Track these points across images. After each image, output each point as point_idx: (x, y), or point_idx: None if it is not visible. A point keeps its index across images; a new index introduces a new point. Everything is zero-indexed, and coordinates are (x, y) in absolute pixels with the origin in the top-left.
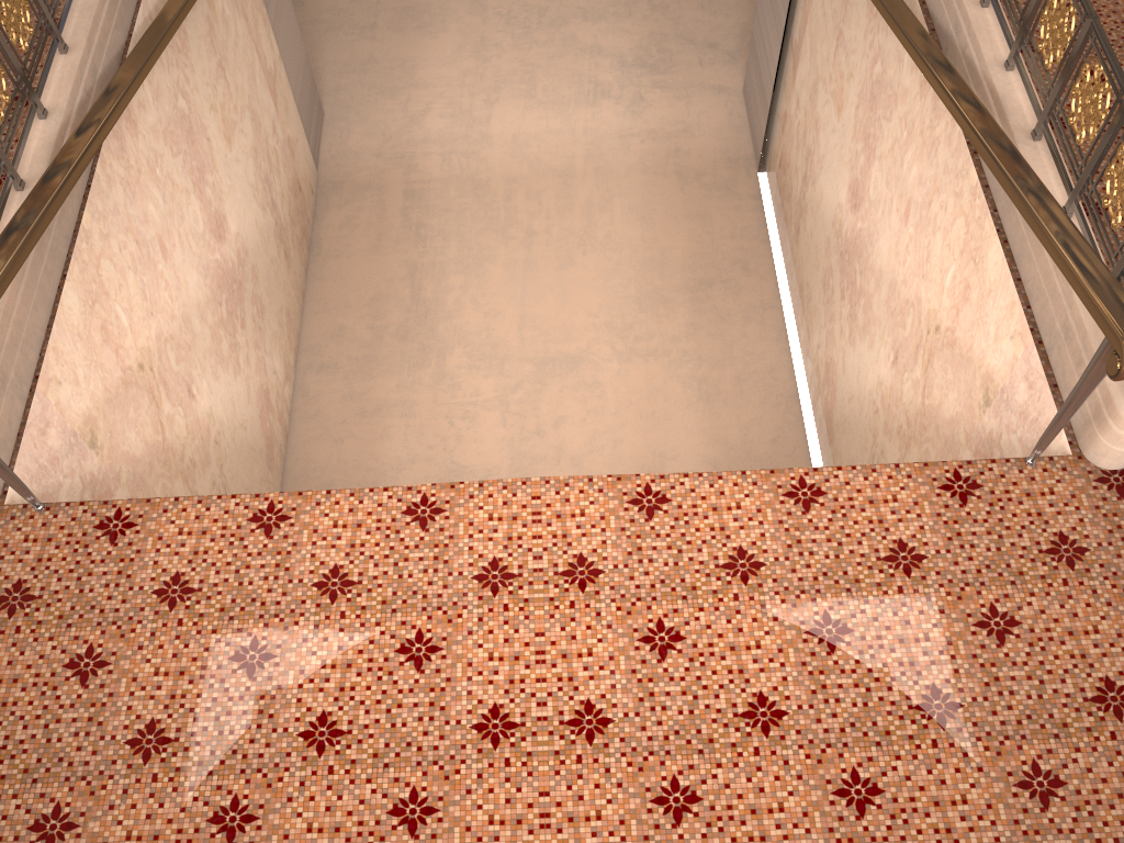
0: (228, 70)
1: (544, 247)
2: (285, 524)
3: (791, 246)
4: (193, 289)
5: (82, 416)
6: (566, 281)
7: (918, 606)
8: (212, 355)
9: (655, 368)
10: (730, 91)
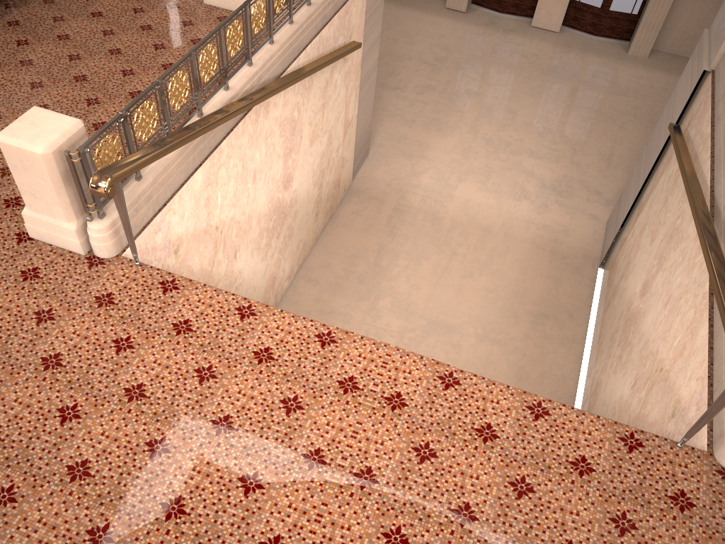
0: (326, 109)
1: (459, 263)
2: (252, 317)
3: (602, 312)
4: (260, 205)
5: (177, 235)
6: (464, 285)
7: (579, 495)
8: (255, 243)
9: (496, 350)
10: (599, 220)
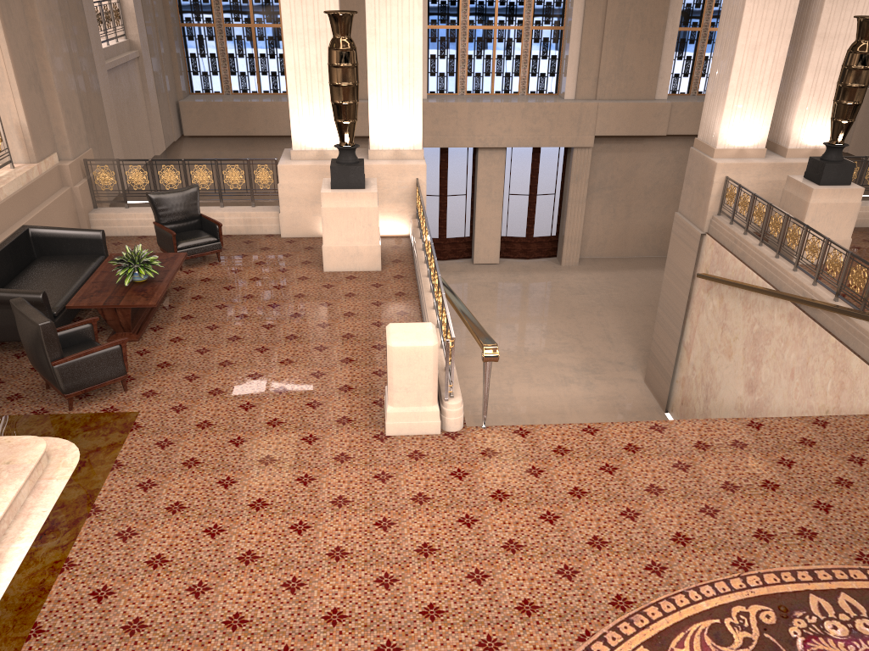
0: None
1: None
2: (598, 431)
3: None
4: None
5: None
6: None
7: None
8: None
9: None
10: (637, 381)
